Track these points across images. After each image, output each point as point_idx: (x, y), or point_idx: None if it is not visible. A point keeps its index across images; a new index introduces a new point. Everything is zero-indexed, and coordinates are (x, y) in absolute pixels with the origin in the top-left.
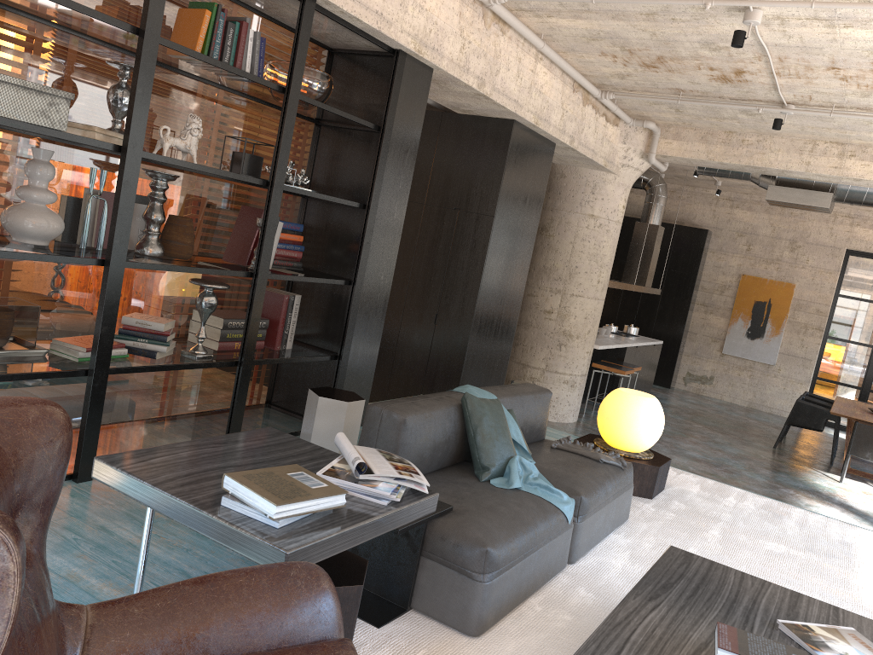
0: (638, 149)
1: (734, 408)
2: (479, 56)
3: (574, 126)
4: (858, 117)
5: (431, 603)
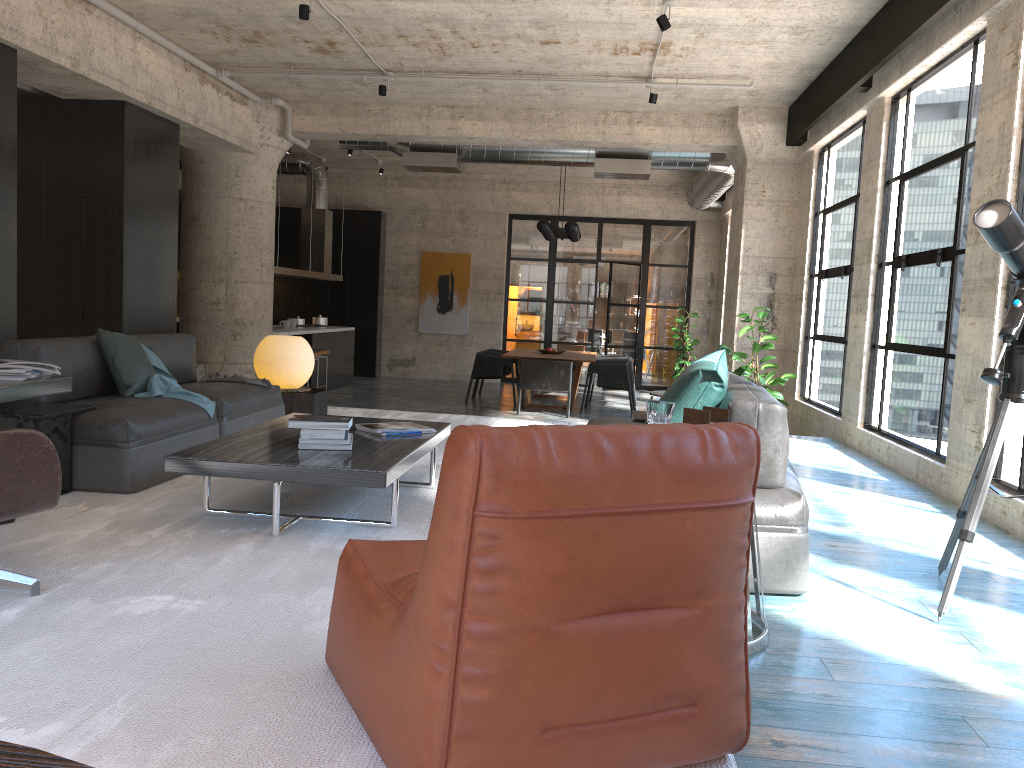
0: (274, 127)
1: (437, 383)
2: (67, 36)
3: (195, 106)
4: (443, 79)
5: (90, 478)
